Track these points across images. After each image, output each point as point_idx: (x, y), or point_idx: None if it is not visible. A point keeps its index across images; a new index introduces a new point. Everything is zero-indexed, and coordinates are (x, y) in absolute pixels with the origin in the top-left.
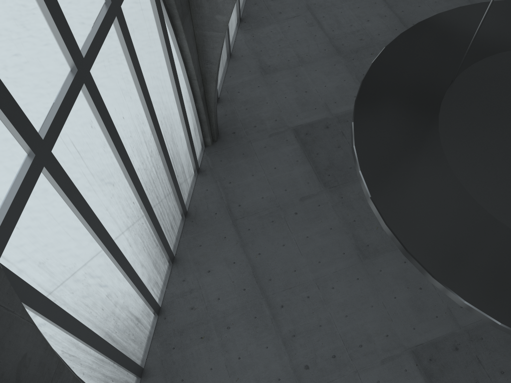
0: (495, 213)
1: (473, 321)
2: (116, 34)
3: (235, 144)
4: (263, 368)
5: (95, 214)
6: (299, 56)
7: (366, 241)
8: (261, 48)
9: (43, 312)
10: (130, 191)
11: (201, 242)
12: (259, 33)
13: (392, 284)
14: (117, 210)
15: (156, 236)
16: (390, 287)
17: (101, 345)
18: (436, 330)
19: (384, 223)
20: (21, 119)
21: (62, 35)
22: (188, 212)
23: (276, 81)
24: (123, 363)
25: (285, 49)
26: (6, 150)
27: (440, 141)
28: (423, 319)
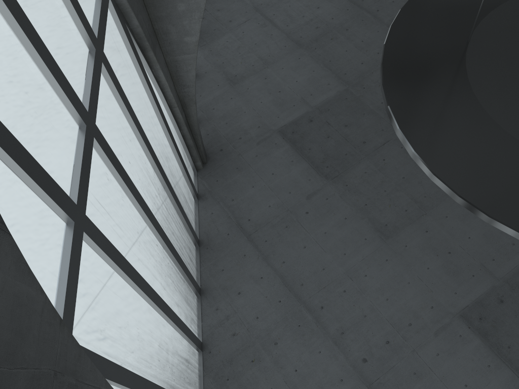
0: None
1: (508, 270)
2: (104, 80)
3: (226, 160)
4: (323, 373)
5: (132, 266)
6: (262, 59)
7: (383, 221)
8: (222, 60)
9: (117, 380)
10: (152, 234)
11: (222, 266)
12: (216, 46)
13: (421, 255)
14: (146, 257)
15: (182, 272)
16: (420, 259)
17: None
18: (477, 288)
19: (457, 196)
20: (55, 190)
21: (66, 94)
22: (200, 240)
23: (247, 88)
24: None
25: (246, 55)
26: (49, 225)
27: (480, 103)
28: (461, 282)
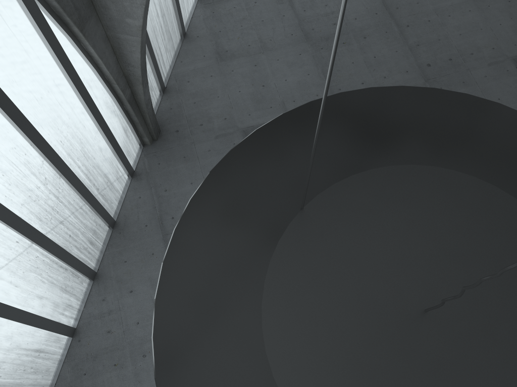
0: None
1: None
2: None
3: (177, 145)
4: None
5: None
6: (261, 41)
7: None
8: (220, 28)
9: None
10: (9, 232)
11: (126, 257)
12: (221, 9)
13: None
14: None
15: (63, 262)
16: None
17: None
18: None
19: None
20: None
21: None
22: (116, 222)
23: (232, 70)
24: None
25: (247, 31)
26: None
27: (262, 301)
28: None
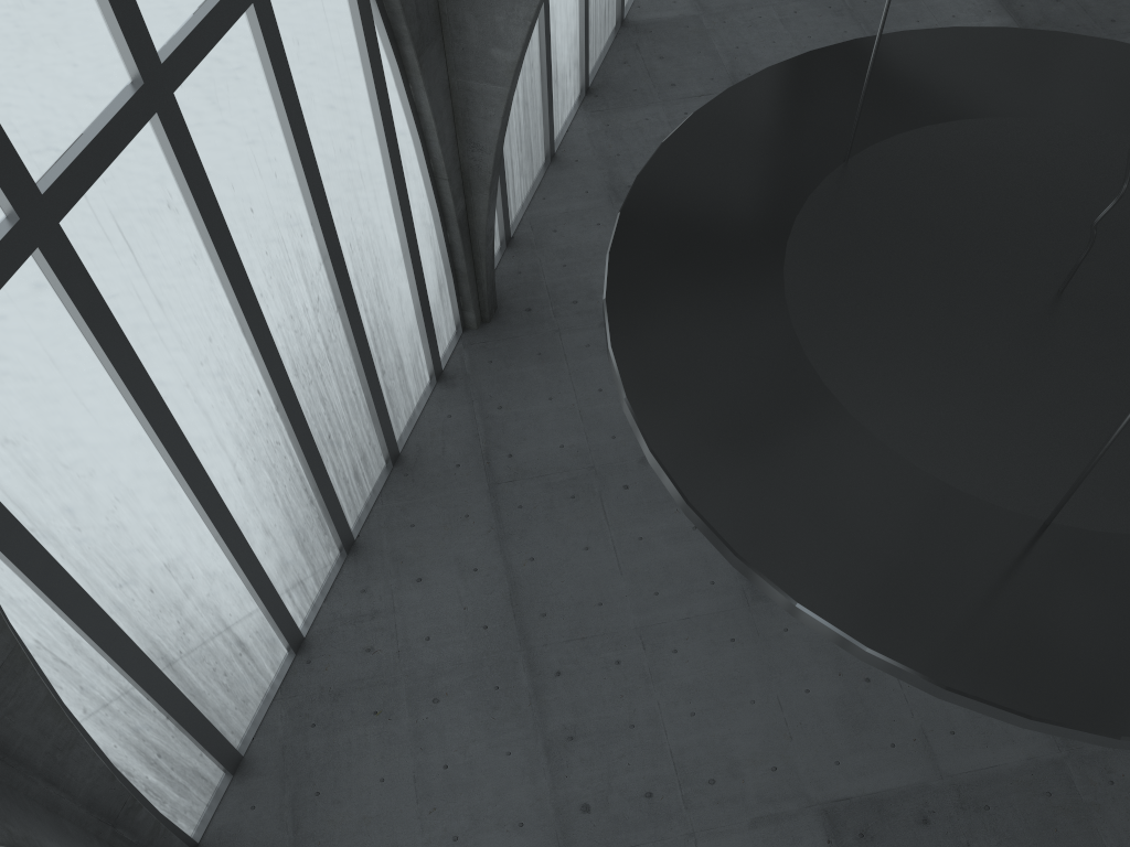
0: (853, 404)
1: (974, 767)
2: (251, 40)
3: (527, 332)
4: (493, 795)
5: (152, 381)
6: None
7: None
8: (619, 150)
9: None
10: (253, 366)
11: (415, 518)
12: (621, 120)
13: (807, 661)
14: (214, 395)
15: (312, 482)
16: (801, 667)
17: (135, 663)
18: (886, 774)
19: (623, 397)
20: None
21: (114, 7)
22: (401, 456)
23: None
24: (188, 723)
25: None
26: None
27: (784, 265)
28: (861, 747)
